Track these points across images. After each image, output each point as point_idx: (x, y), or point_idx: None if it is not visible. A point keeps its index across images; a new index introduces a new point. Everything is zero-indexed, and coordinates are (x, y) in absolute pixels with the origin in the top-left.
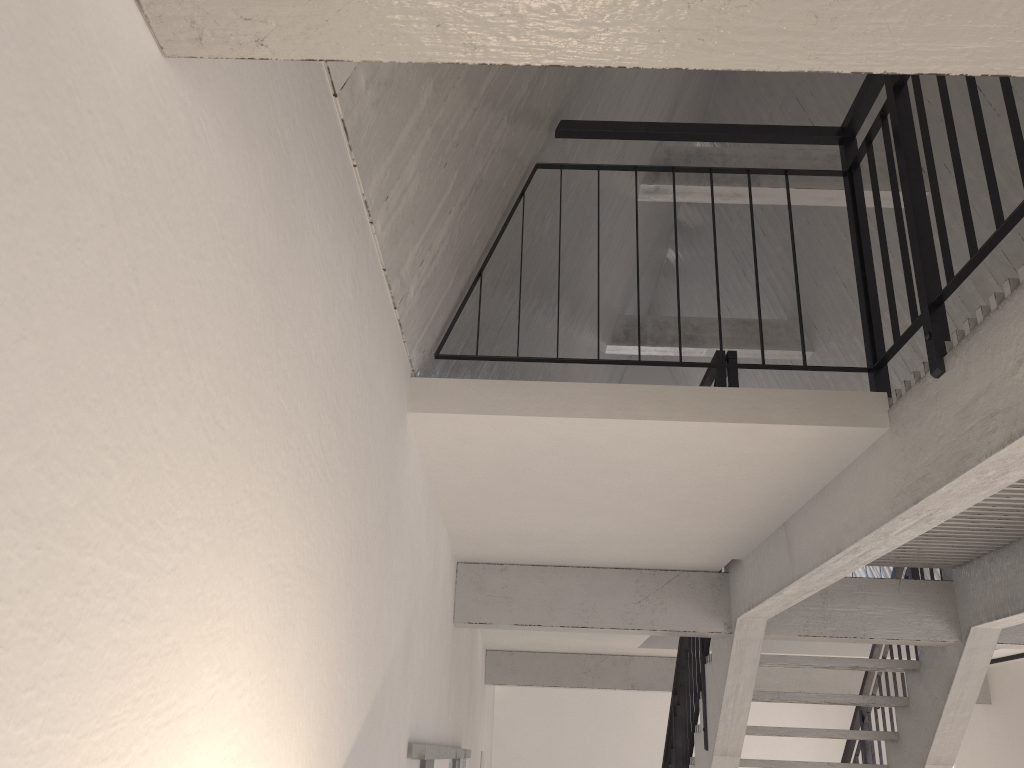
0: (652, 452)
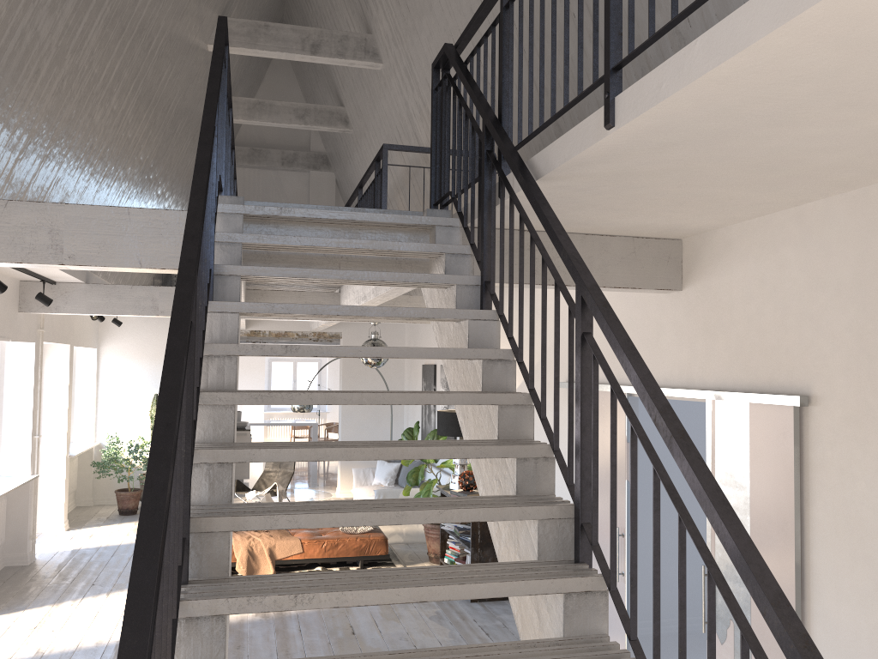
0: None
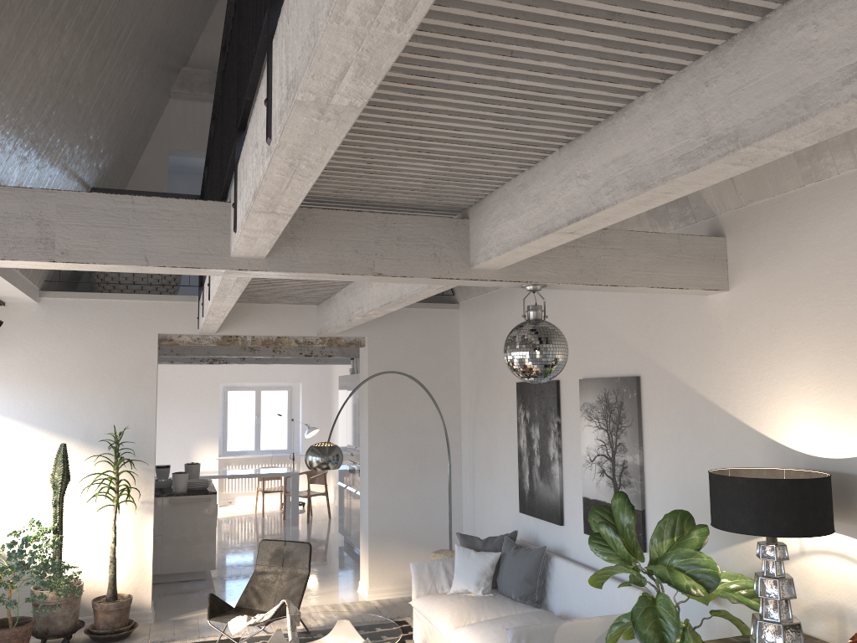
0: None
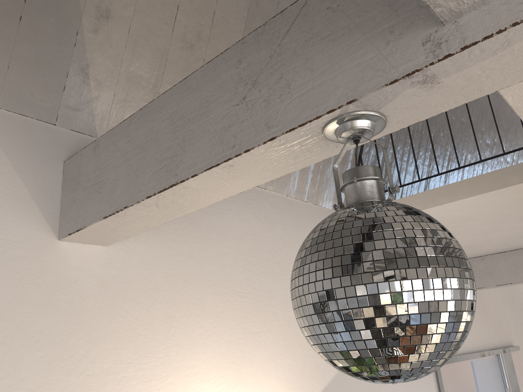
0: (470, 210)
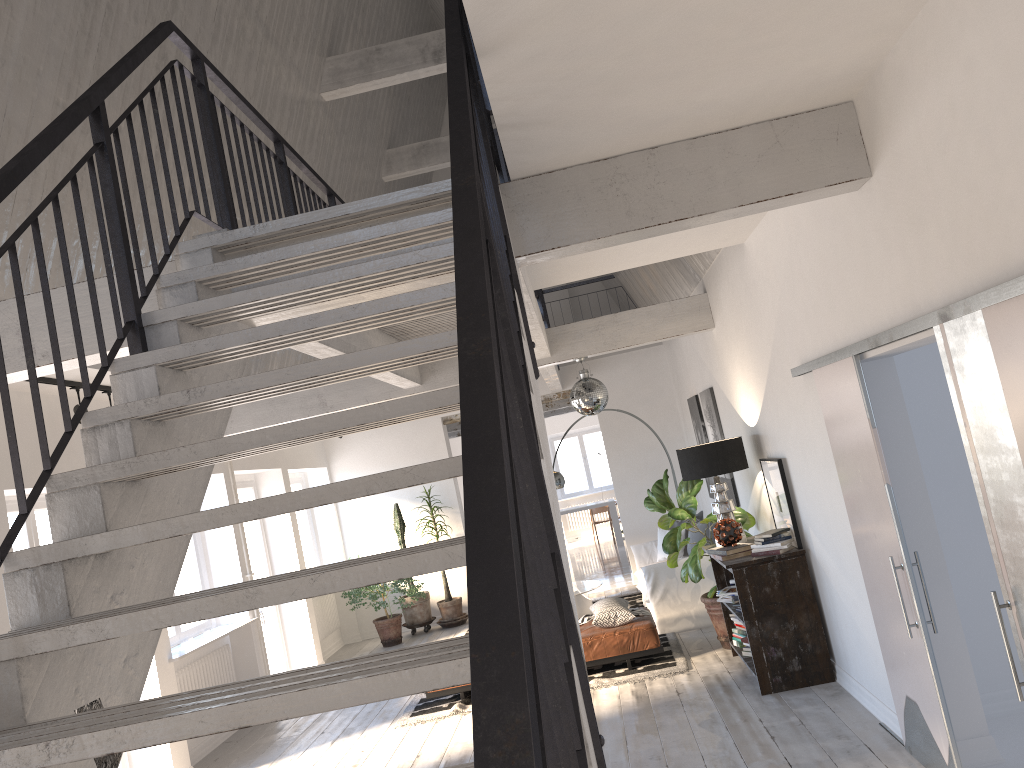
0: (631, 259)
